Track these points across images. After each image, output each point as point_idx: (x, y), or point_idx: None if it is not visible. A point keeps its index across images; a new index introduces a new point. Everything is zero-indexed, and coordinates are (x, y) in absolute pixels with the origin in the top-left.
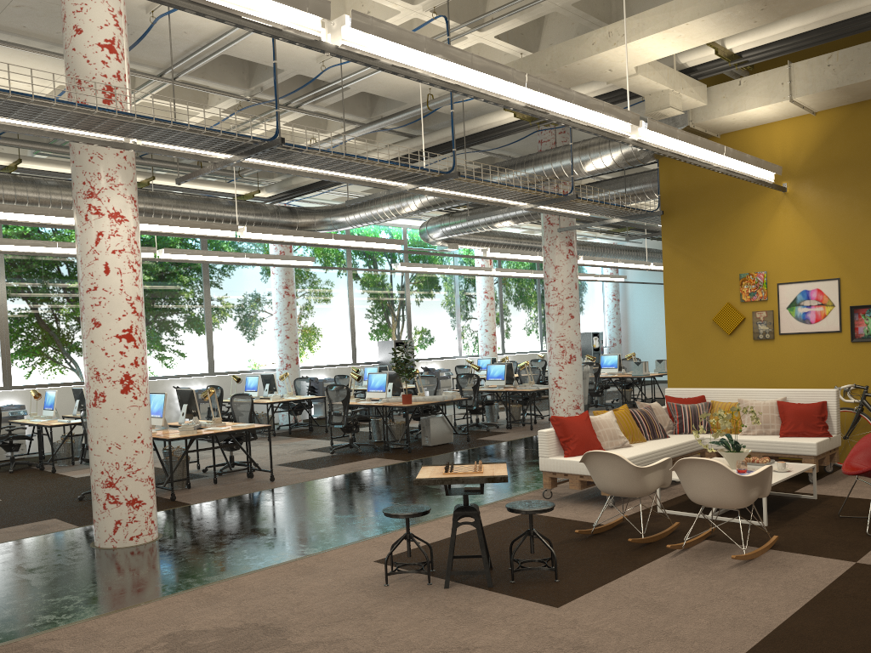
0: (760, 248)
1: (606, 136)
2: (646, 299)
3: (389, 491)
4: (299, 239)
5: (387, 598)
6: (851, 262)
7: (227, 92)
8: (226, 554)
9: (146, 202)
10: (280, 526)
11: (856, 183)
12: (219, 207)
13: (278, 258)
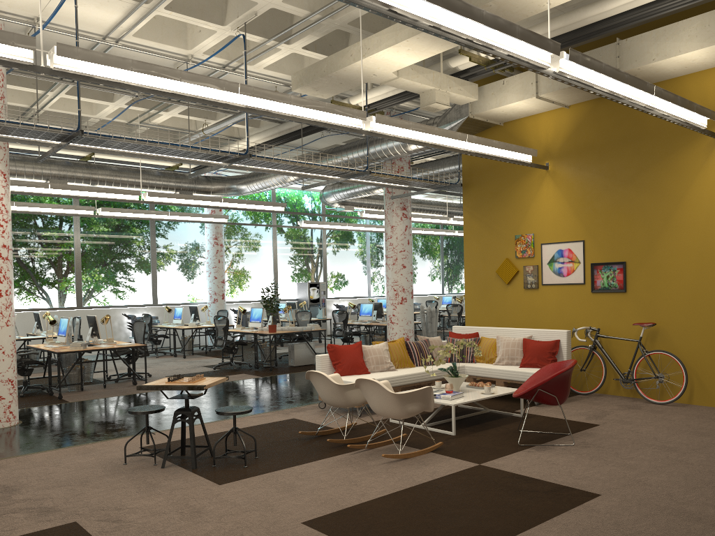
0: (530, 215)
1: (334, 128)
2: None
3: (218, 398)
4: (194, 202)
5: (114, 472)
6: (592, 227)
7: (118, 90)
8: (46, 438)
9: (85, 172)
10: (108, 420)
11: (597, 163)
12: (145, 176)
13: (197, 215)
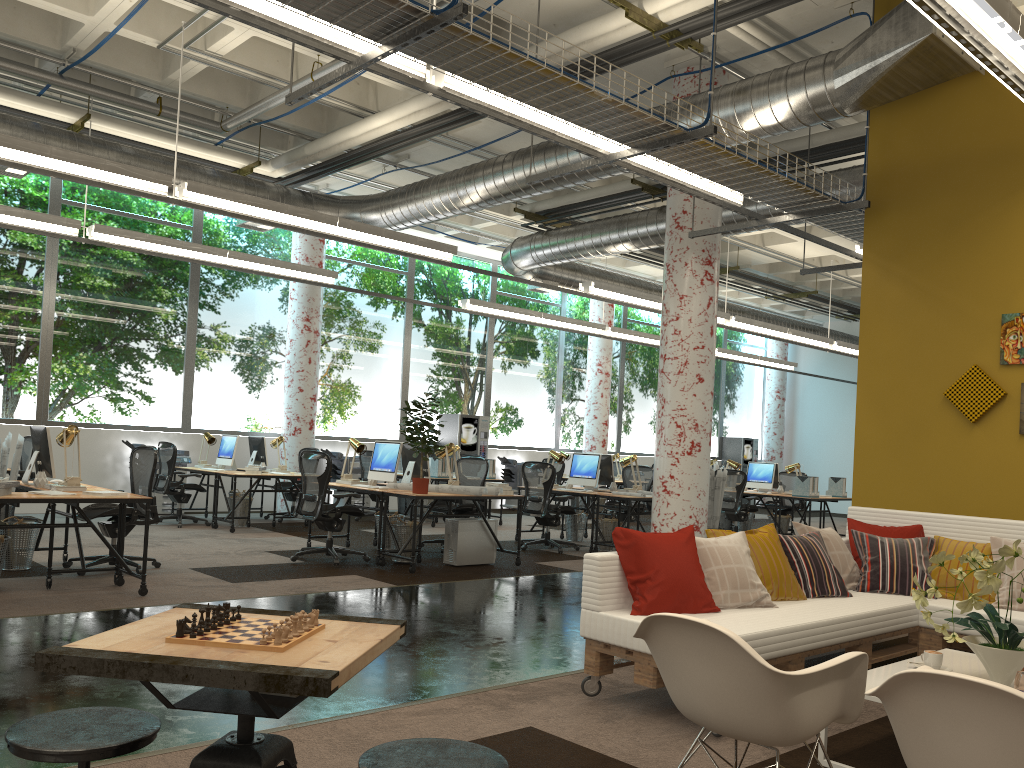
0: None
1: None
2: (822, 401)
3: None
4: (281, 218)
5: None
6: None
7: None
8: None
9: (66, 147)
10: (12, 695)
11: None
12: (188, 174)
13: (280, 265)
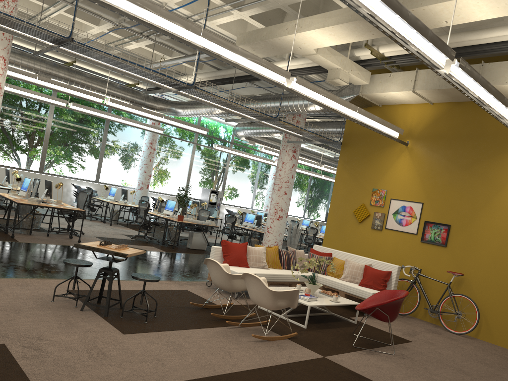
0: (387, 176)
1: (265, 80)
2: None
3: (132, 262)
4: (142, 113)
5: (42, 307)
6: (431, 195)
7: (104, 17)
8: None
9: (66, 74)
10: (46, 262)
11: (445, 149)
12: (110, 87)
13: (142, 124)
